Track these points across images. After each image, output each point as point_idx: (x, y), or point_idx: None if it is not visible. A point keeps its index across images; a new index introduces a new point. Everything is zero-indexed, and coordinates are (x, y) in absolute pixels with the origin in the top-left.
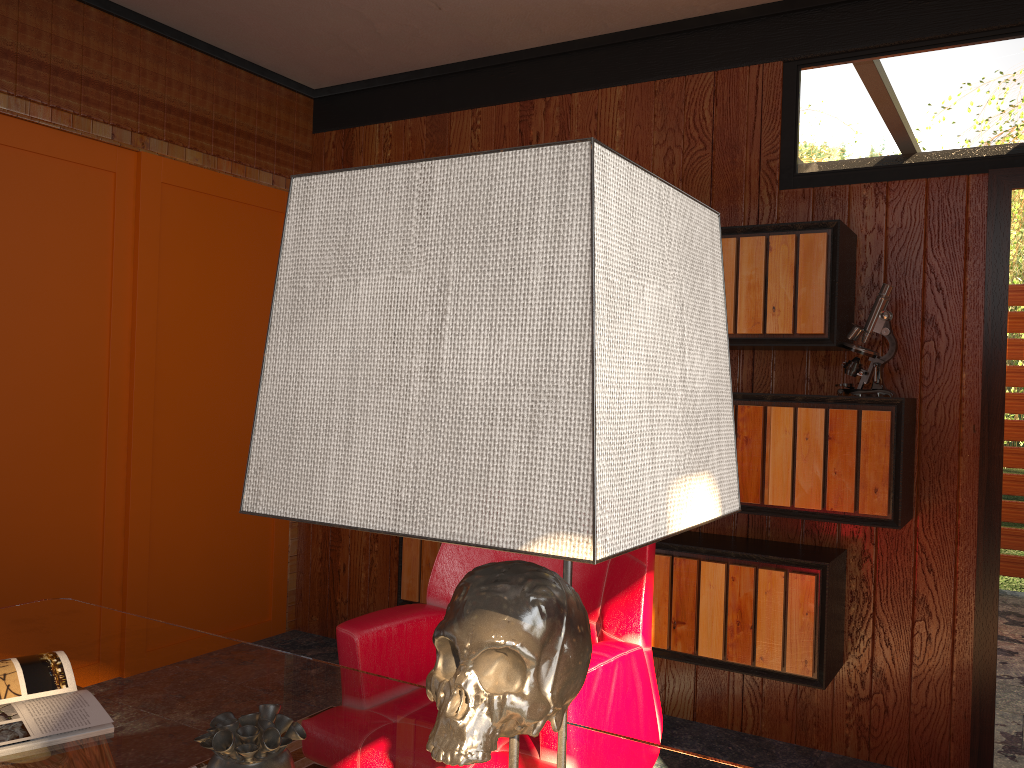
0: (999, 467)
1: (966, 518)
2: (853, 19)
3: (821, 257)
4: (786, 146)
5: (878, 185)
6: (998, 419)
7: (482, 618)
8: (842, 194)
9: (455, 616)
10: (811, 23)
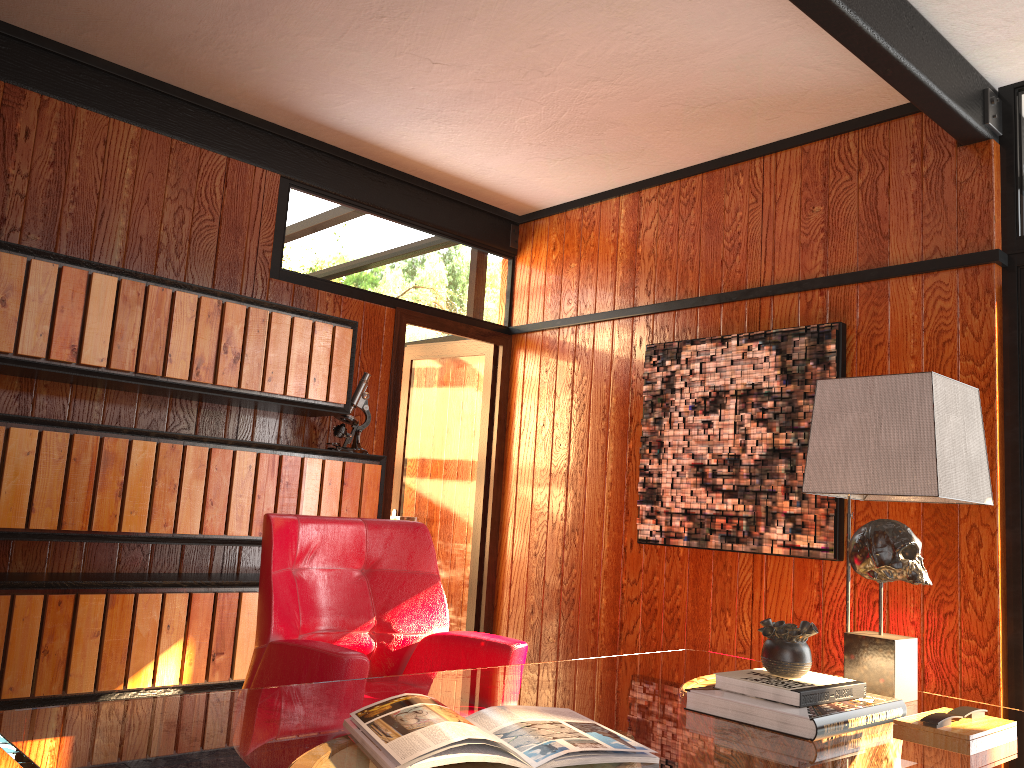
0: (389, 505)
1: None
2: (330, 169)
3: (348, 347)
4: (277, 244)
5: (336, 296)
6: (391, 473)
7: (914, 535)
8: (314, 295)
9: (908, 536)
10: (304, 156)
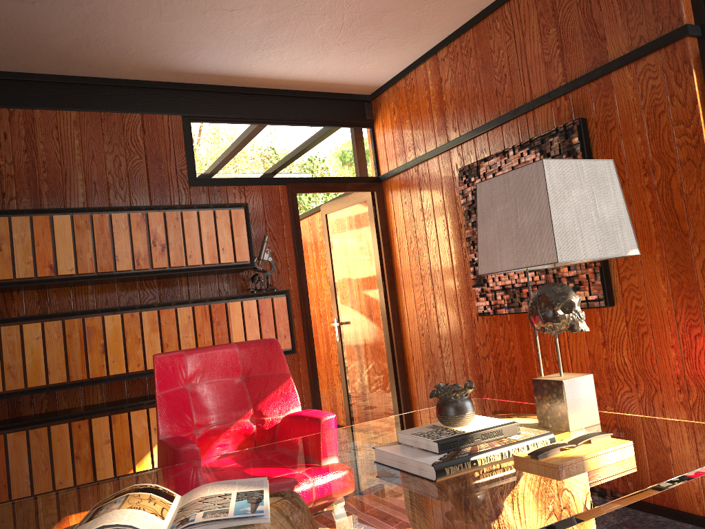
0: (310, 320)
1: (301, 347)
2: (216, 101)
3: (243, 221)
4: (189, 162)
5: (240, 187)
6: (307, 298)
7: (572, 293)
8: (223, 191)
9: (564, 295)
10: (195, 98)
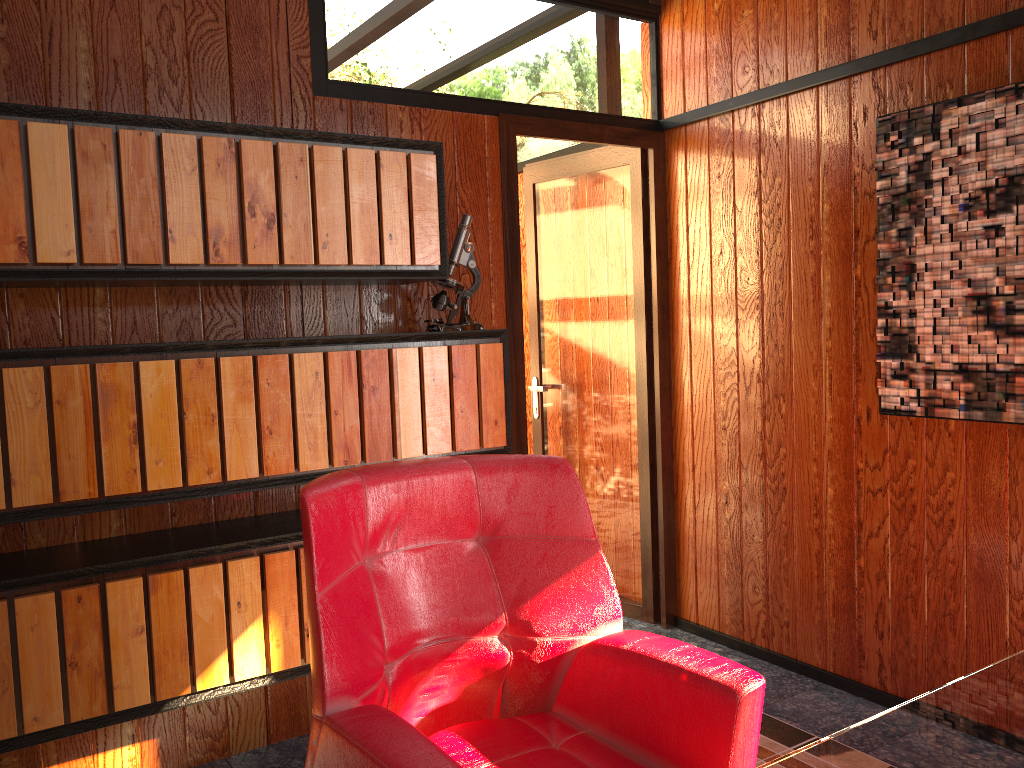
0: (523, 387)
1: None
2: None
3: (433, 181)
4: (316, 44)
5: (413, 110)
6: (520, 344)
7: None
8: (380, 113)
9: None
10: None
